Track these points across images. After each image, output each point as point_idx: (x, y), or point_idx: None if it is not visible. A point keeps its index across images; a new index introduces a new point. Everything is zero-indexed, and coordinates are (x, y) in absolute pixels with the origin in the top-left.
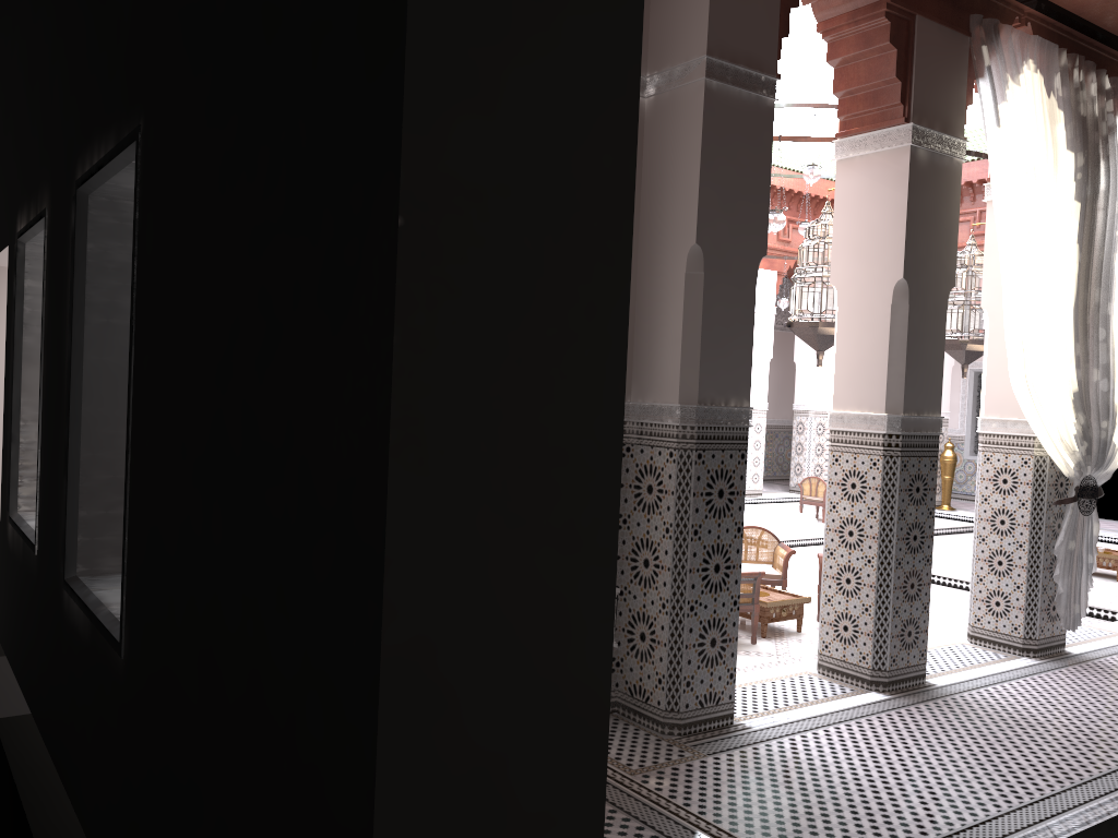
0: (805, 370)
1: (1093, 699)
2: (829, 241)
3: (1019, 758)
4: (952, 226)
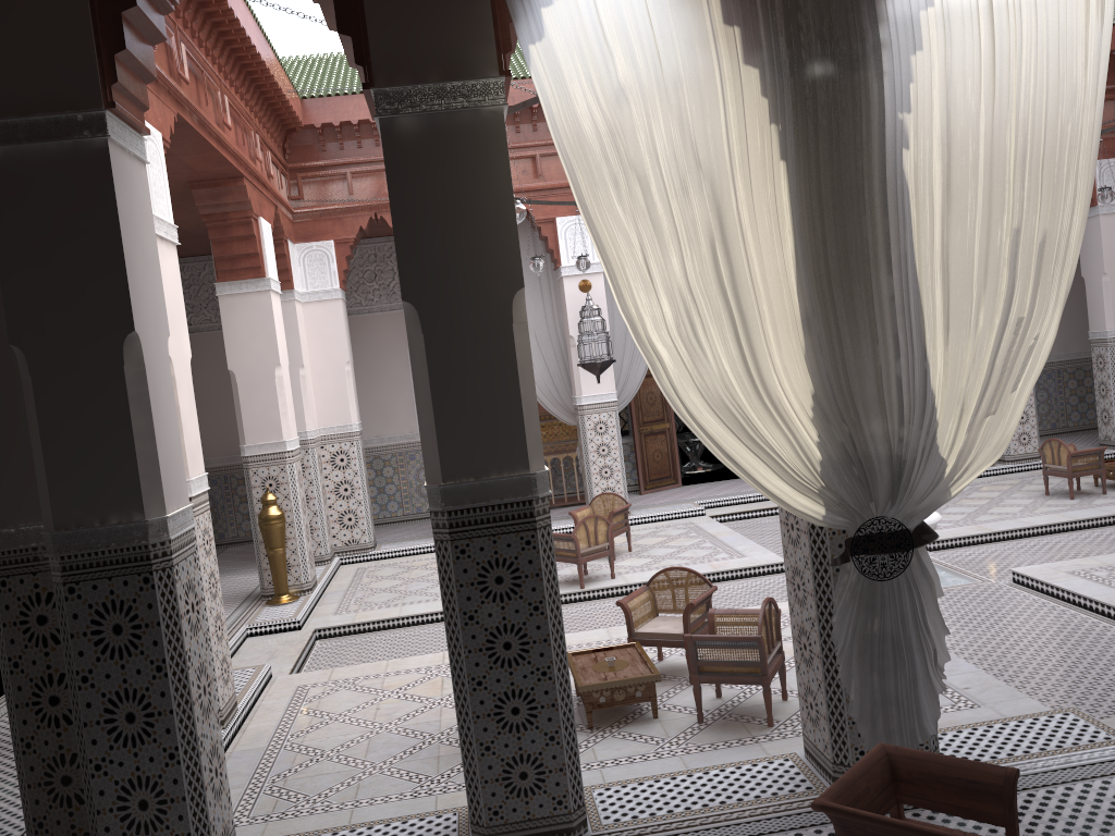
0: (1095, 286)
1: None
2: None
3: None
4: (499, 204)
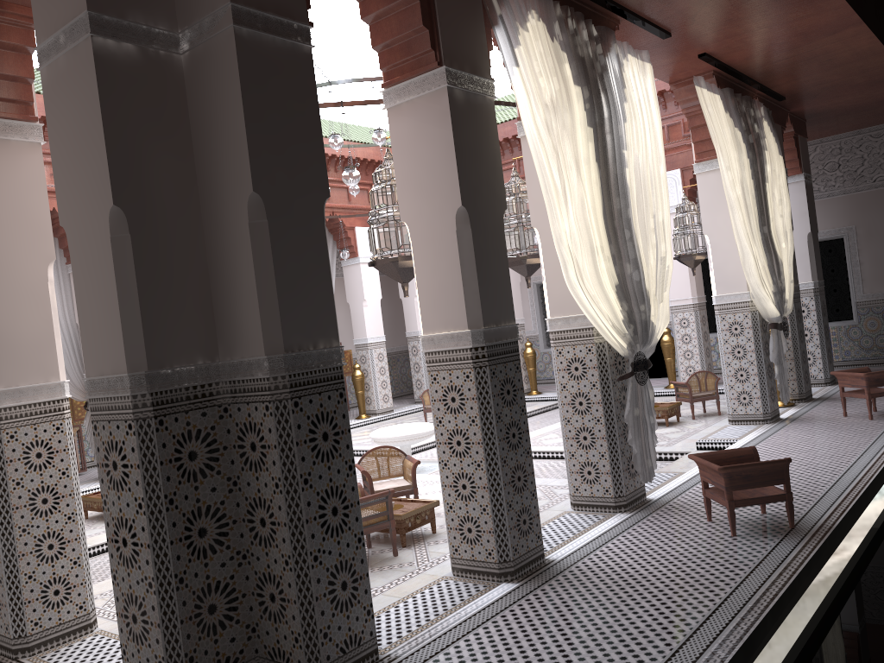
0: (410, 303)
1: (679, 541)
2: (394, 183)
3: (636, 621)
4: (495, 156)
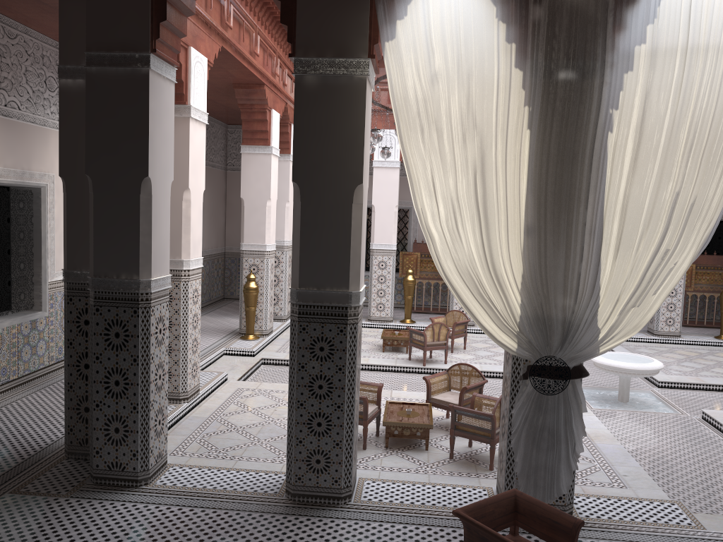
0: None
1: None
2: None
3: None
4: (356, 133)
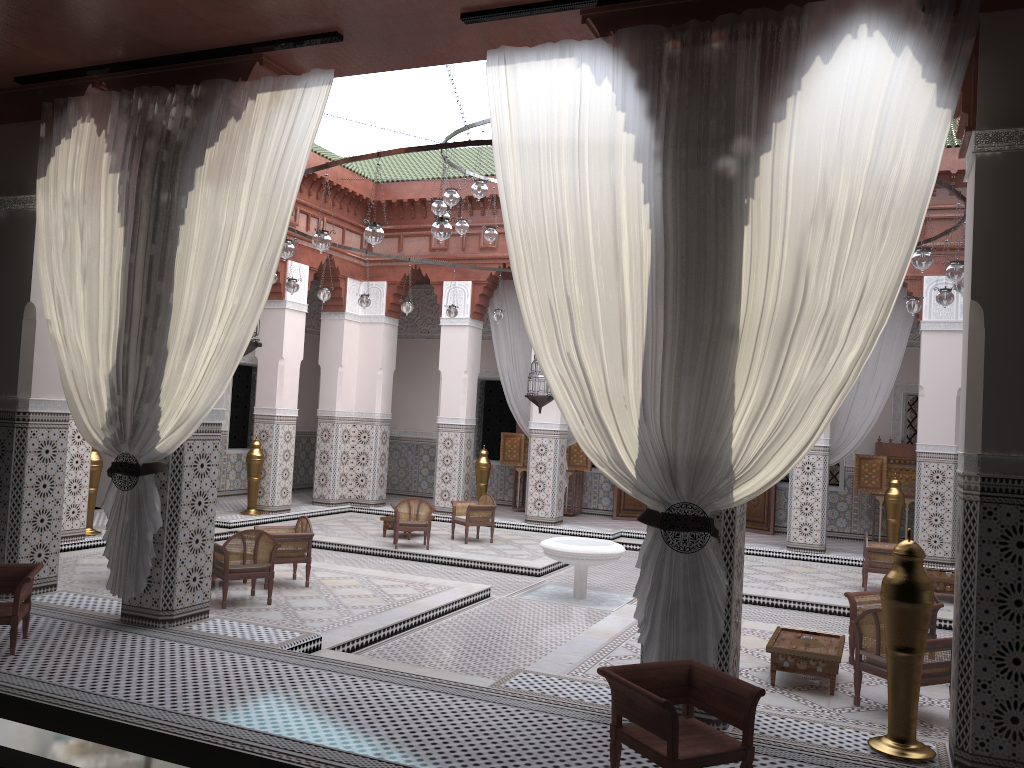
0: None
1: None
2: None
3: None
4: (28, 258)
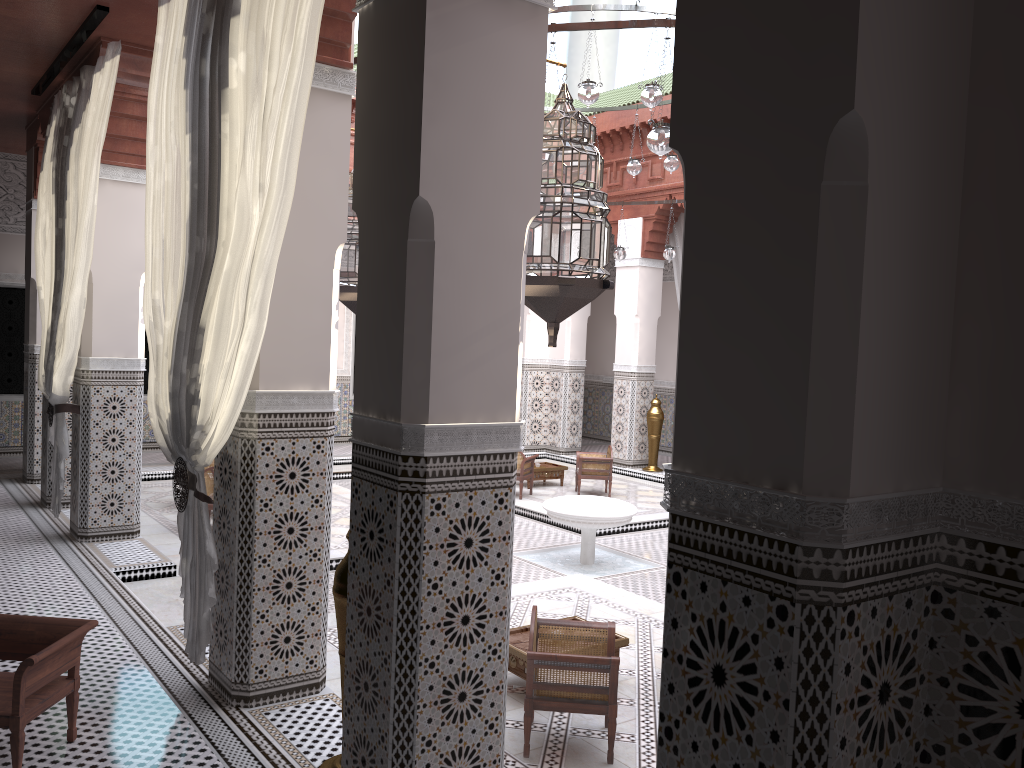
0: None
1: None
2: None
3: None
4: None
